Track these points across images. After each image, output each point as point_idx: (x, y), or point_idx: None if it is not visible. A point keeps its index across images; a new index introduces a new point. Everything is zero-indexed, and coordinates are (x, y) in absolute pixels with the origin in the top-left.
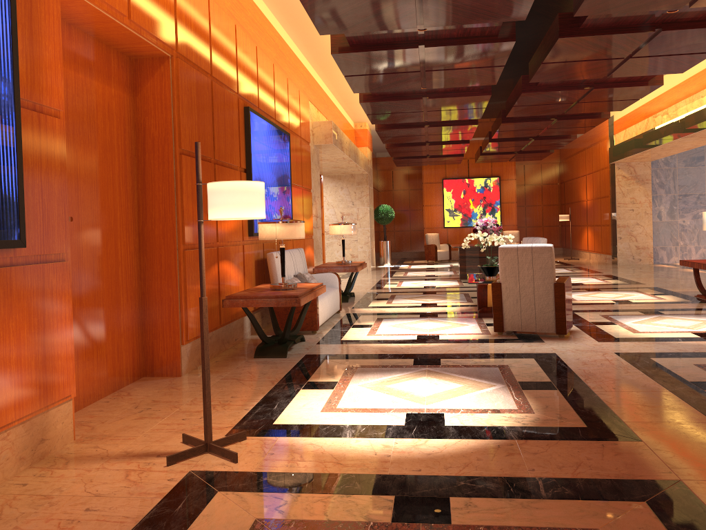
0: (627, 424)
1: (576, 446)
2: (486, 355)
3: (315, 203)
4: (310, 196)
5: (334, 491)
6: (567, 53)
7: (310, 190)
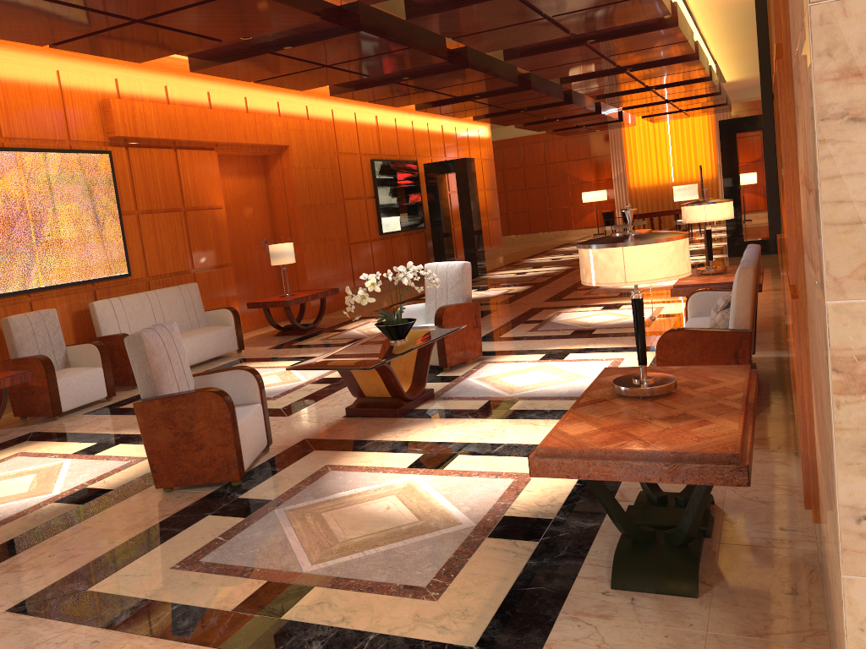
0: (525, 311)
1: (558, 305)
2: (529, 338)
3: (800, 92)
4: (777, 86)
5: (654, 293)
6: (254, 8)
7: (782, 45)
